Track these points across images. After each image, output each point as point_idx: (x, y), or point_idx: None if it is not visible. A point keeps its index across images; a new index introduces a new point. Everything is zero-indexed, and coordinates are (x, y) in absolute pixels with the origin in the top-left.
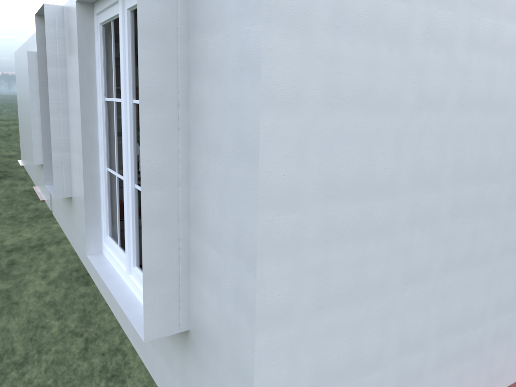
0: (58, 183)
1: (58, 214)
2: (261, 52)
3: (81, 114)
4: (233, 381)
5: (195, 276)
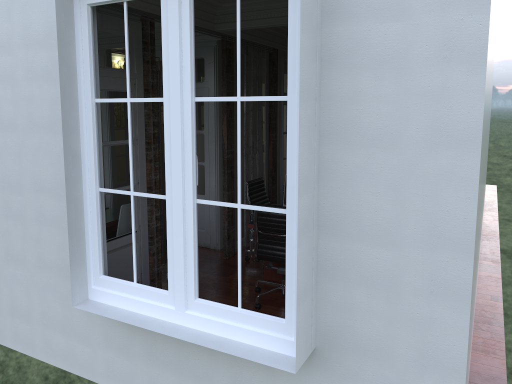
0: None
1: None
2: (487, 41)
3: (62, 121)
4: (421, 377)
5: (333, 285)
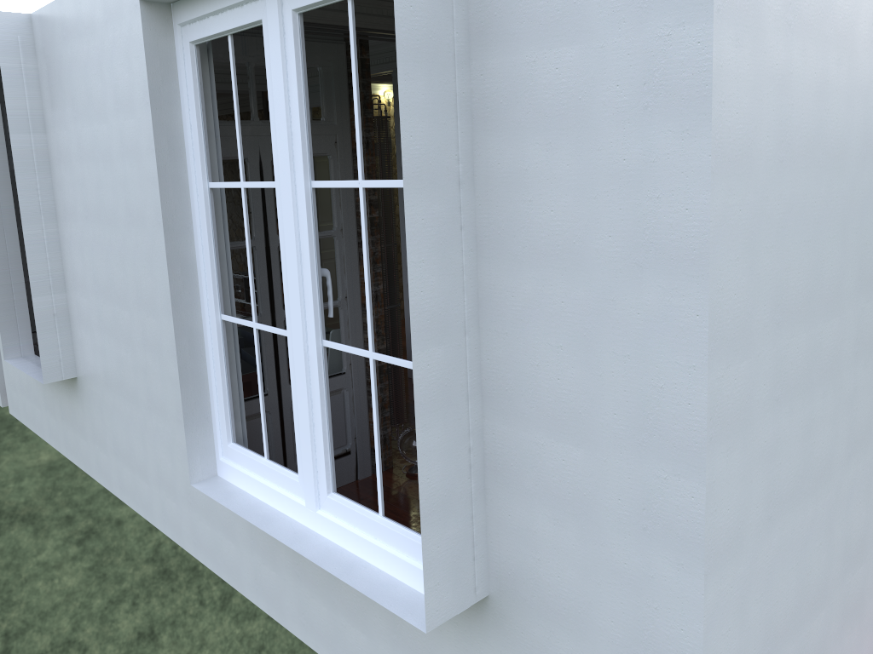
0: (49, 353)
1: (31, 414)
2: (711, 73)
3: (163, 218)
4: None
5: (506, 496)
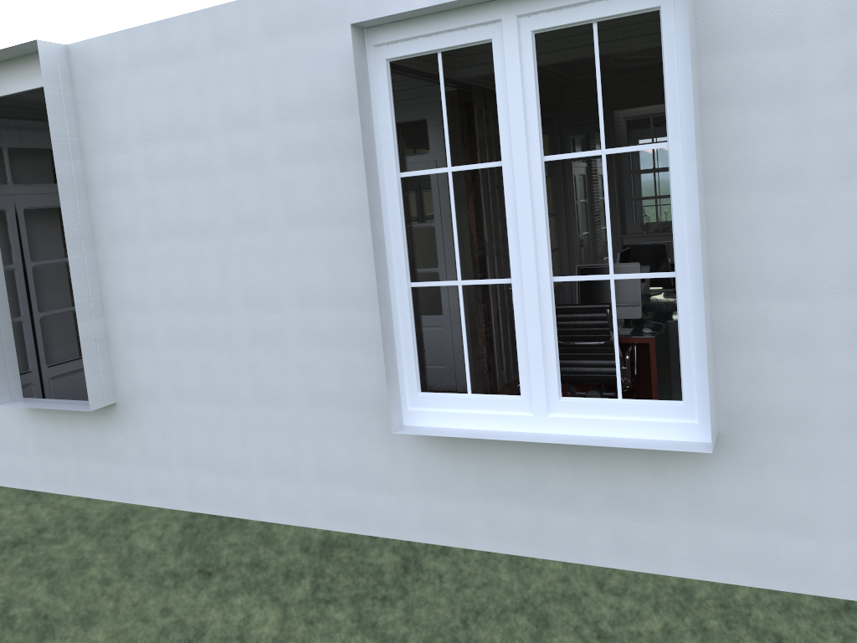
0: (93, 380)
1: (5, 467)
2: None
3: (368, 203)
4: (853, 441)
5: (734, 355)
